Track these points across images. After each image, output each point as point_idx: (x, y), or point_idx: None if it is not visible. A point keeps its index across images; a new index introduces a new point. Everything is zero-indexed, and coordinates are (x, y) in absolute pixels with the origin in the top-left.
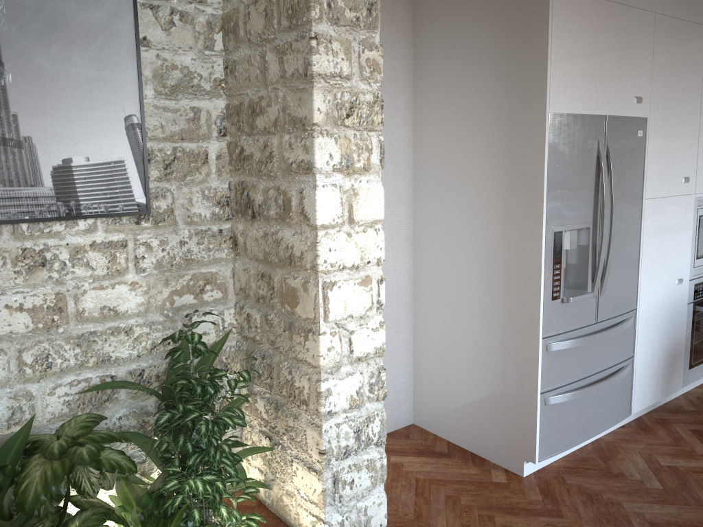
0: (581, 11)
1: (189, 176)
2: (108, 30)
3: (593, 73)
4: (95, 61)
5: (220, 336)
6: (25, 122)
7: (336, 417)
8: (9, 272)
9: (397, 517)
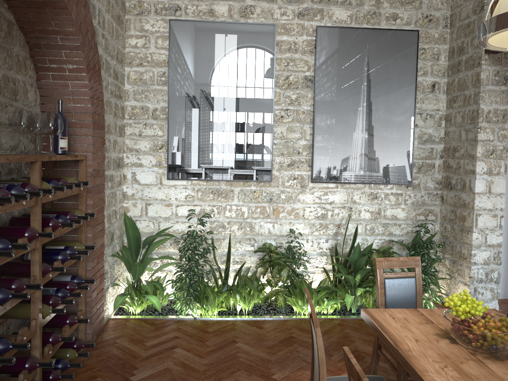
0: None
1: (426, 172)
2: (404, 123)
3: None
4: (400, 133)
5: (432, 234)
6: (377, 153)
7: (477, 265)
8: (366, 199)
9: None
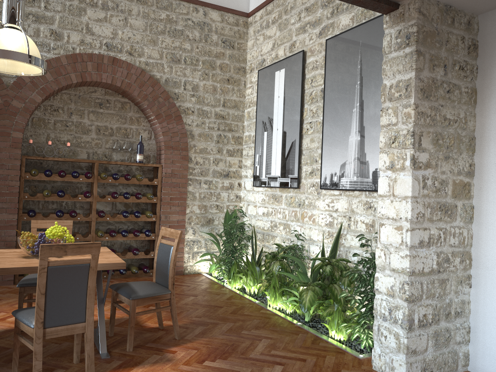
0: None
1: None
2: None
3: None
4: None
5: None
6: (367, 155)
7: (381, 295)
8: (362, 208)
9: None
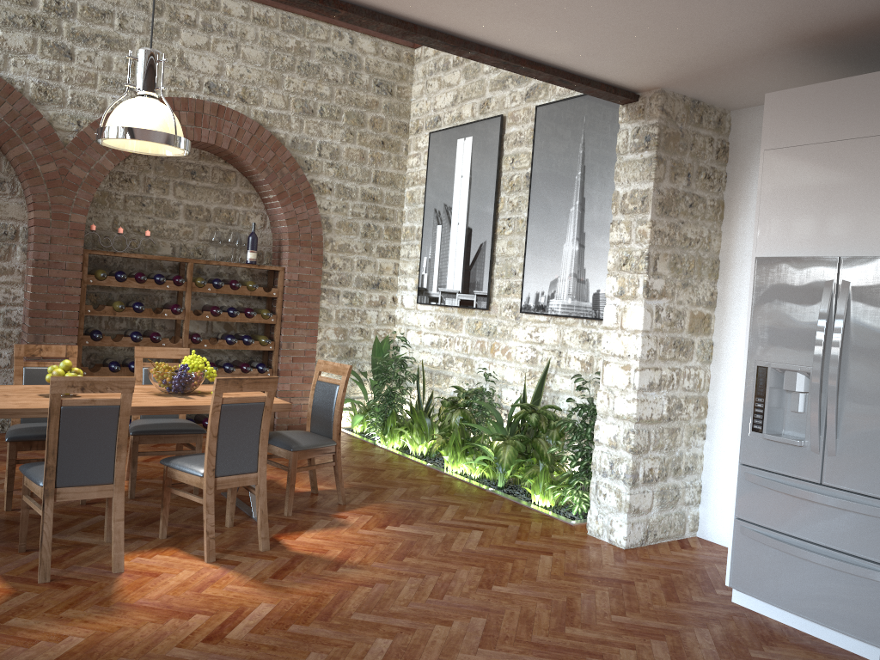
0: (803, 160)
1: None
2: None
3: (823, 215)
4: None
5: None
6: (587, 272)
7: (602, 446)
8: (577, 341)
9: (640, 553)
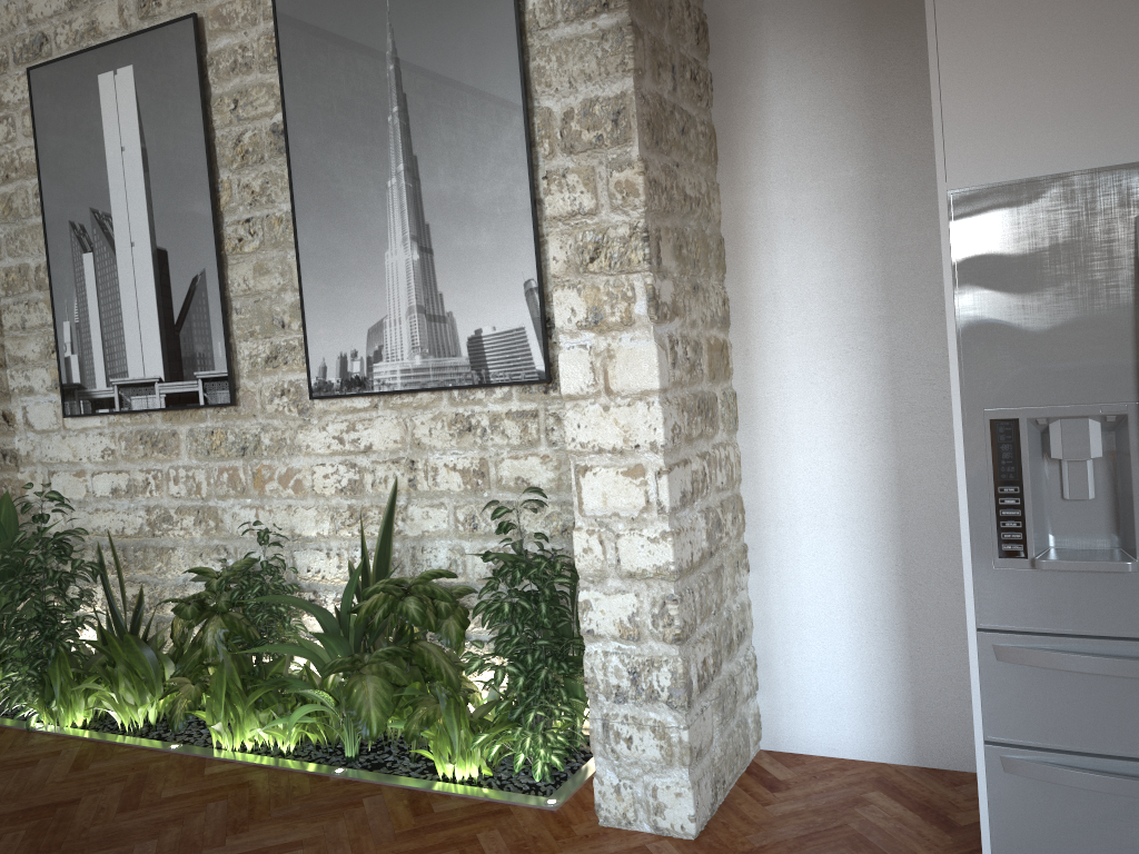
0: None
1: None
2: (507, 199)
3: (1105, 78)
4: (497, 232)
5: None
6: (447, 299)
7: (603, 642)
8: (446, 434)
9: (729, 839)
